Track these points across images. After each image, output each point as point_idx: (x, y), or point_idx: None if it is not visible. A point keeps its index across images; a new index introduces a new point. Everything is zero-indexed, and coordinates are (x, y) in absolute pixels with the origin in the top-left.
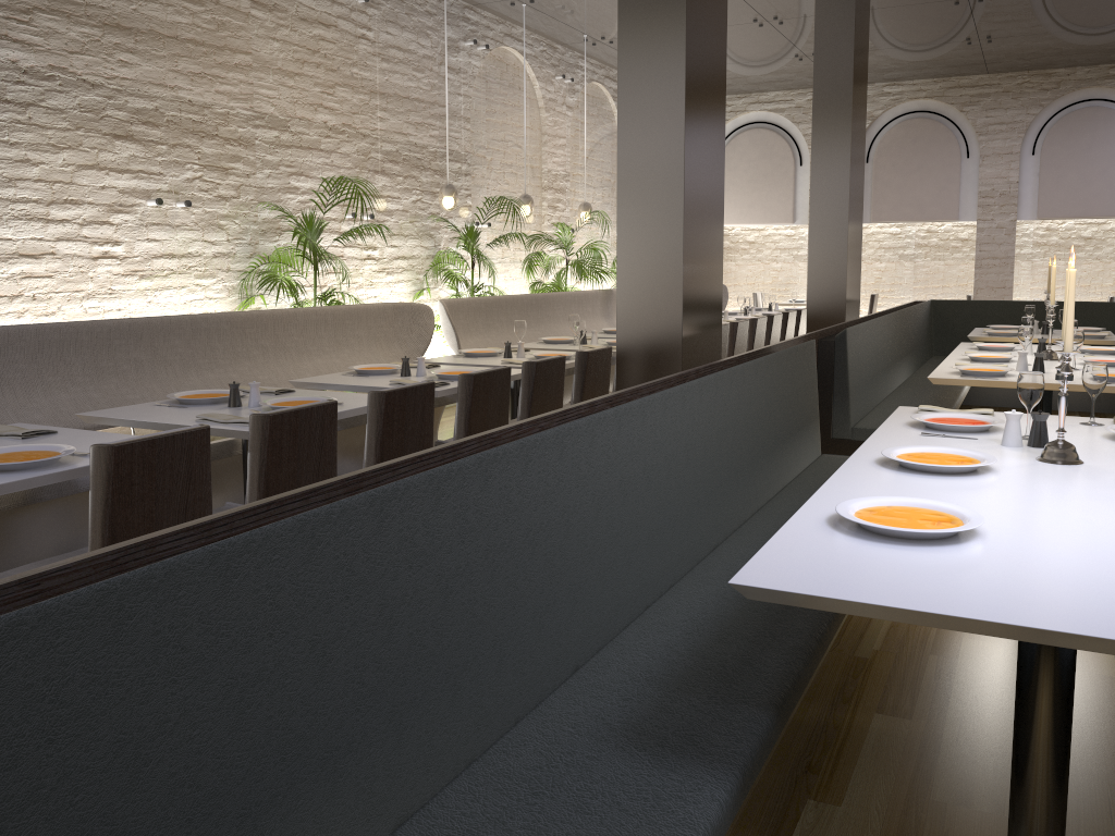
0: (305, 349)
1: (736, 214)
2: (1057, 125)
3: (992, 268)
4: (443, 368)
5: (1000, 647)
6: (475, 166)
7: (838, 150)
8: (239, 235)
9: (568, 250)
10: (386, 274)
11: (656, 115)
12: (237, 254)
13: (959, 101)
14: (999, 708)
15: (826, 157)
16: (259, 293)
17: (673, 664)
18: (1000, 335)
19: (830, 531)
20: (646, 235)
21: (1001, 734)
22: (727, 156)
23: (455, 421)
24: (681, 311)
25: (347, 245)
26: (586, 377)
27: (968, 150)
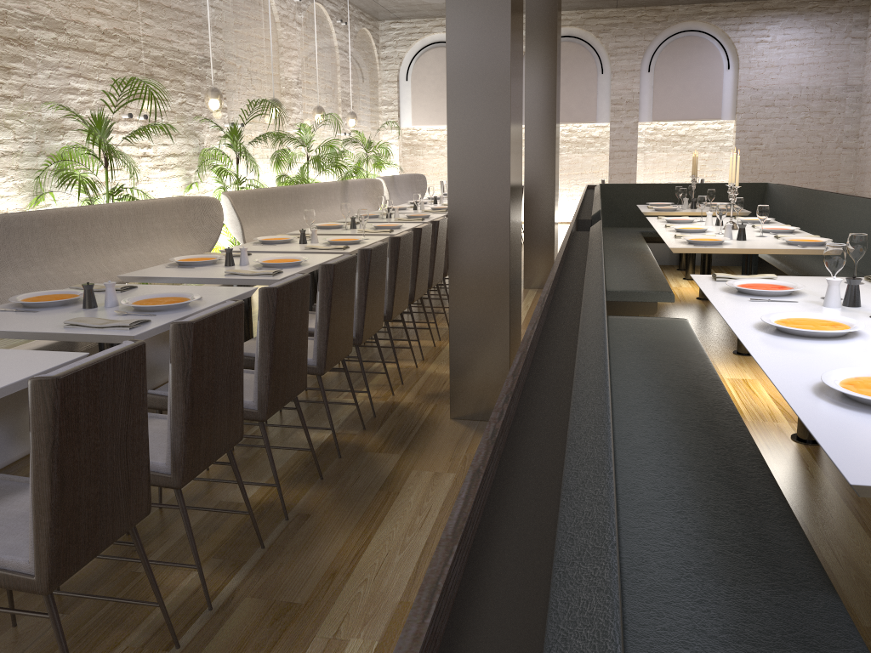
0: (112, 243)
1: (427, 117)
2: (666, 50)
3: (622, 158)
4: (256, 256)
5: (804, 469)
6: (228, 72)
7: (547, 63)
8: (25, 134)
9: (309, 147)
10: (160, 170)
11: (483, 20)
12: (26, 152)
13: (596, 29)
14: (845, 526)
15: (538, 68)
16: (49, 190)
17: (701, 551)
18: (664, 210)
19: (840, 409)
20: (475, 131)
21: (866, 551)
22: (418, 69)
23: (317, 309)
24: (508, 199)
25: (126, 143)
26: (398, 259)
27: (602, 68)
